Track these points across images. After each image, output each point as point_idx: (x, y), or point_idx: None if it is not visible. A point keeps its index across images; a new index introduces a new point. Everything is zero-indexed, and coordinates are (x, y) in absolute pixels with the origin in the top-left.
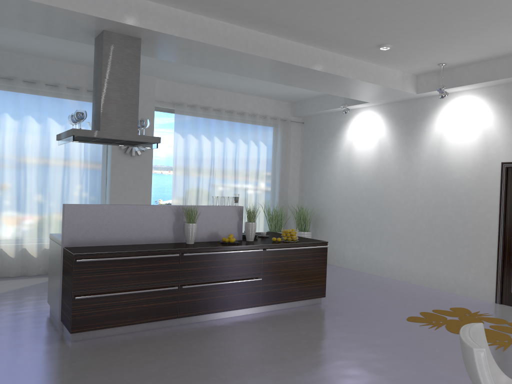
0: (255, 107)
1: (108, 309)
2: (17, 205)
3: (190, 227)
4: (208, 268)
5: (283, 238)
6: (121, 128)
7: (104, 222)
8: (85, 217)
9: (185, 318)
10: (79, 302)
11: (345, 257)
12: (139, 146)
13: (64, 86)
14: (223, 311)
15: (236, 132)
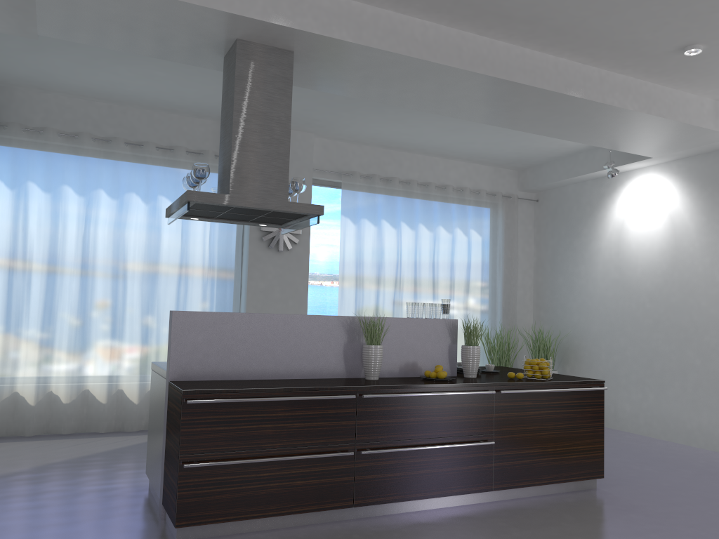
0: (462, 178)
1: (238, 487)
2: (112, 324)
3: (373, 352)
4: (404, 421)
5: (526, 373)
6: (262, 190)
7: (234, 341)
8: (204, 333)
9: (365, 508)
10: (190, 473)
11: (619, 413)
12: (290, 225)
13: (182, 150)
14: (430, 498)
15: (434, 215)
